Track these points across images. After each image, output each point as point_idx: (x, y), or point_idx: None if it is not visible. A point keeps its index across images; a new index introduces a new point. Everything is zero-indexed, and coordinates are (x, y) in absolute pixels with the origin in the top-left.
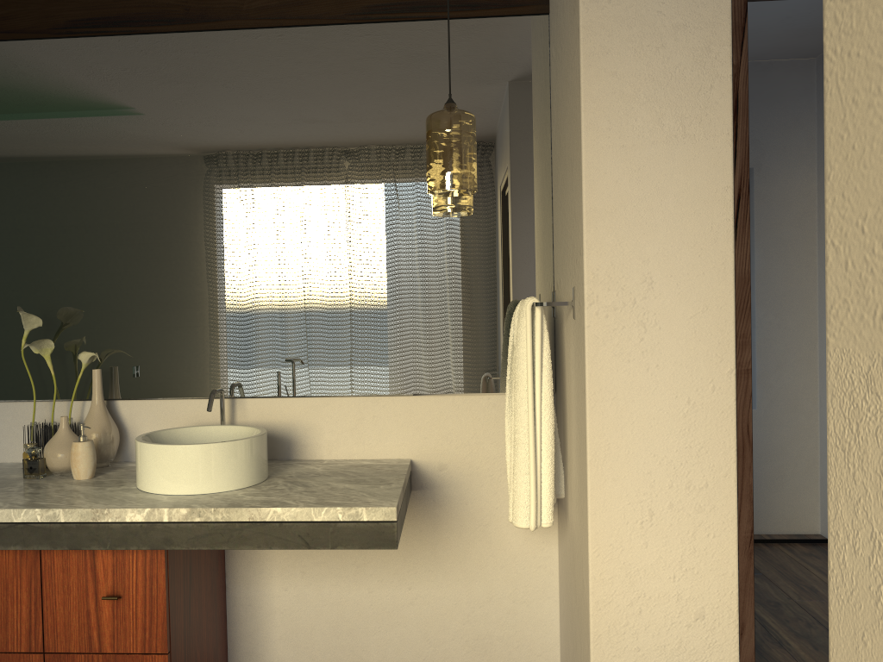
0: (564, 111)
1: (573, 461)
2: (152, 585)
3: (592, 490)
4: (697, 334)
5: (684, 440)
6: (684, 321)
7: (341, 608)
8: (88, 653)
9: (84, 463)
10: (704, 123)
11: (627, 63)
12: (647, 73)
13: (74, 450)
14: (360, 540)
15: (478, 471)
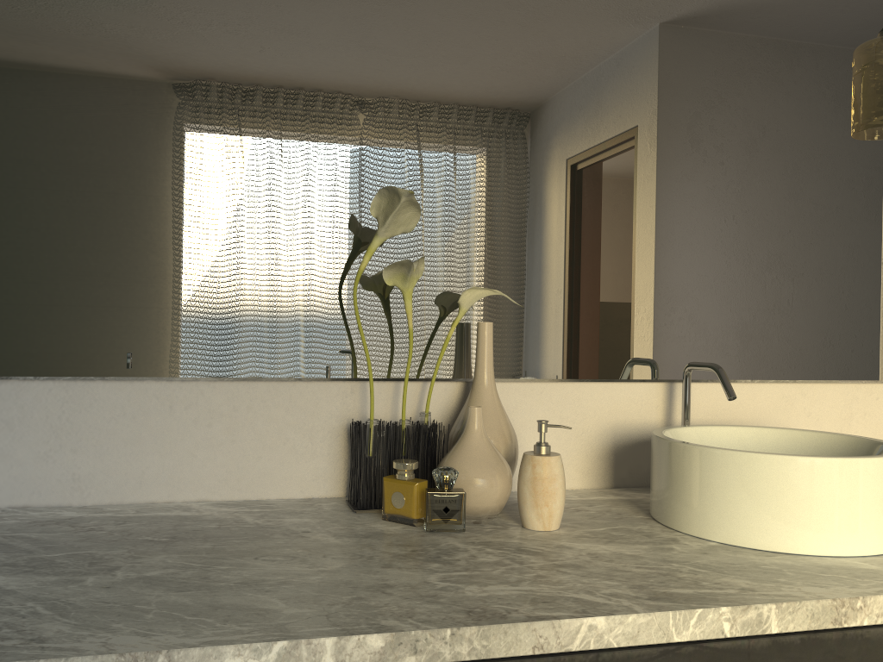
0: None
1: None
2: None
3: None
4: None
5: None
6: None
7: None
8: None
9: (560, 497)
10: None
11: None
12: None
13: (544, 472)
14: None
15: None
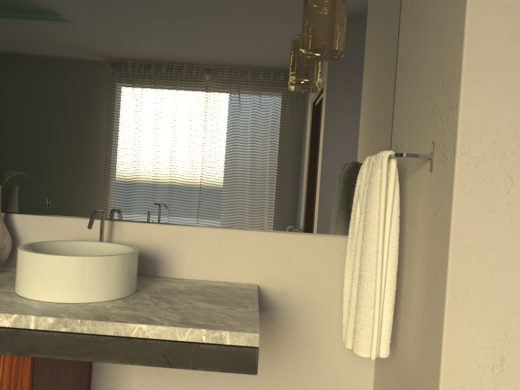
0: None
1: (414, 300)
2: (16, 386)
3: (448, 333)
4: None
5: None
6: None
7: None
8: None
9: None
10: None
11: None
12: None
13: None
14: (221, 363)
15: (312, 299)
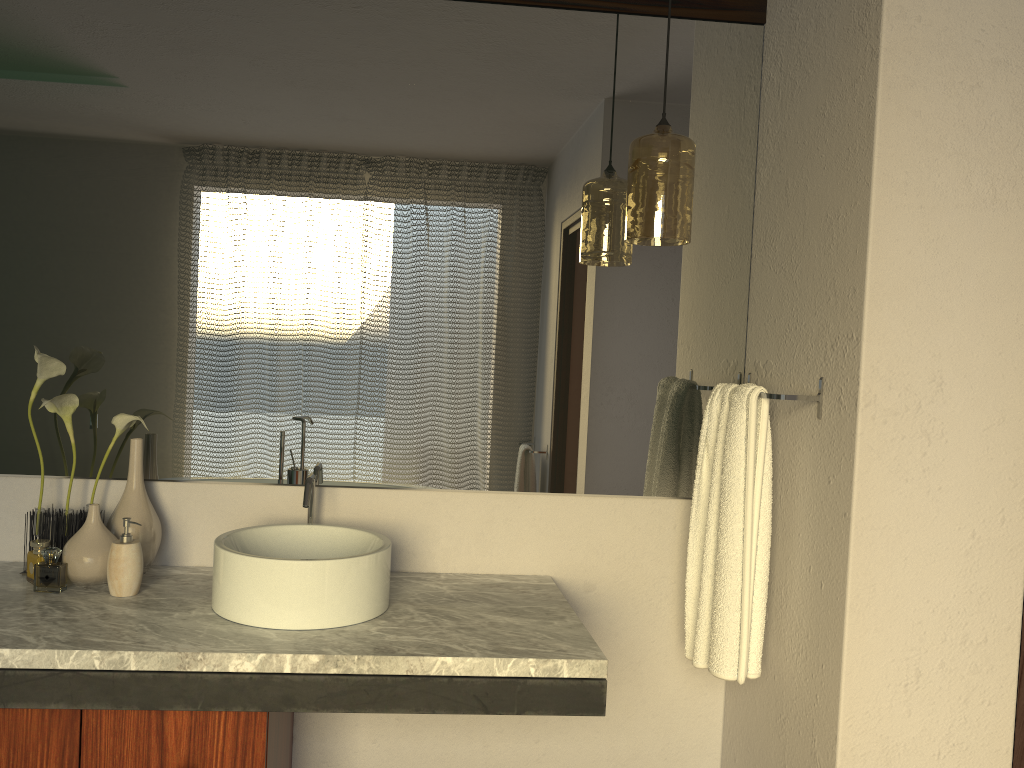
0: (808, 151)
1: (794, 596)
2: (245, 756)
3: (850, 643)
4: (989, 452)
5: (964, 582)
6: (975, 435)
7: (446, 767)
8: None
9: (129, 574)
10: (1018, 188)
11: (934, 101)
12: (957, 117)
13: (116, 555)
14: (556, 704)
15: (633, 594)
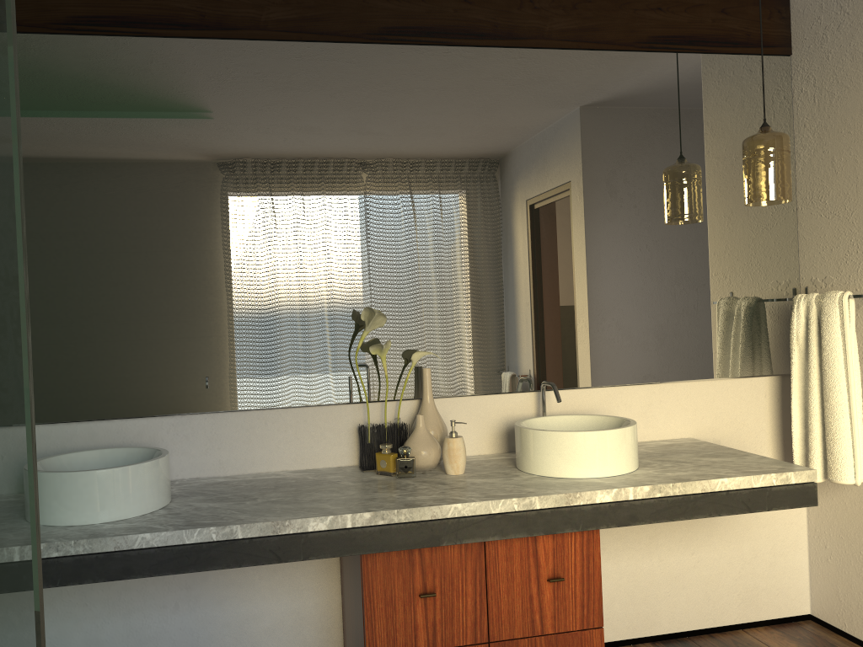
0: (854, 138)
1: None
2: (588, 564)
3: None
4: None
5: None
6: None
7: (636, 579)
8: (530, 637)
9: (462, 458)
10: None
11: None
12: None
13: (453, 446)
14: (789, 501)
15: (743, 444)
